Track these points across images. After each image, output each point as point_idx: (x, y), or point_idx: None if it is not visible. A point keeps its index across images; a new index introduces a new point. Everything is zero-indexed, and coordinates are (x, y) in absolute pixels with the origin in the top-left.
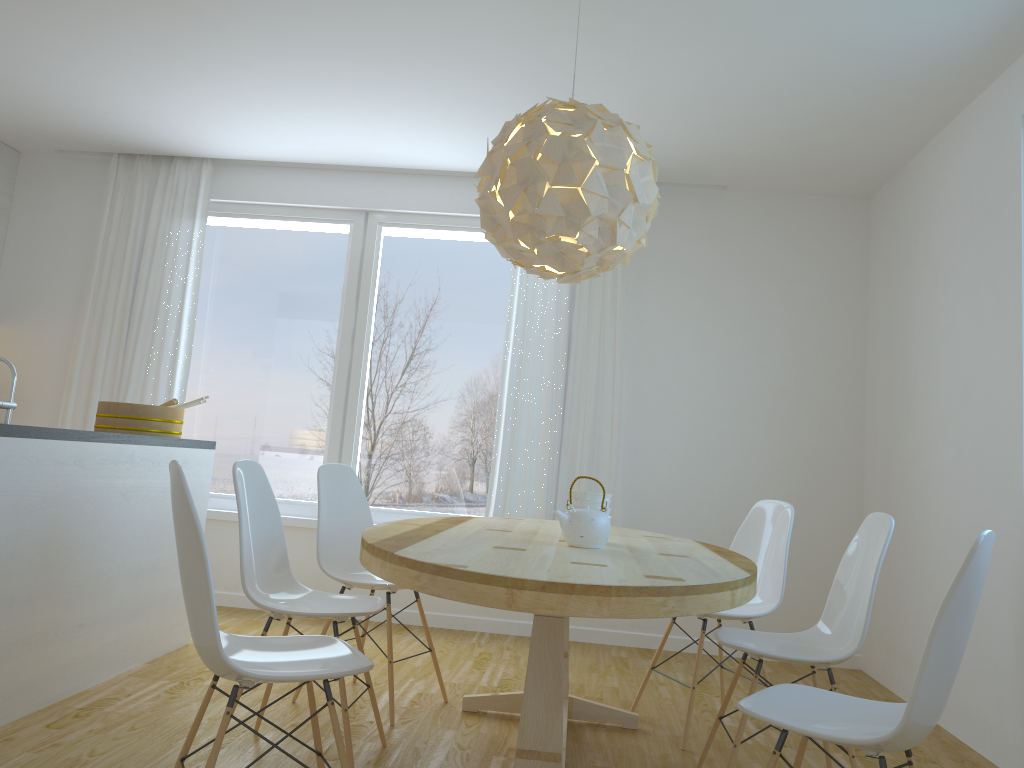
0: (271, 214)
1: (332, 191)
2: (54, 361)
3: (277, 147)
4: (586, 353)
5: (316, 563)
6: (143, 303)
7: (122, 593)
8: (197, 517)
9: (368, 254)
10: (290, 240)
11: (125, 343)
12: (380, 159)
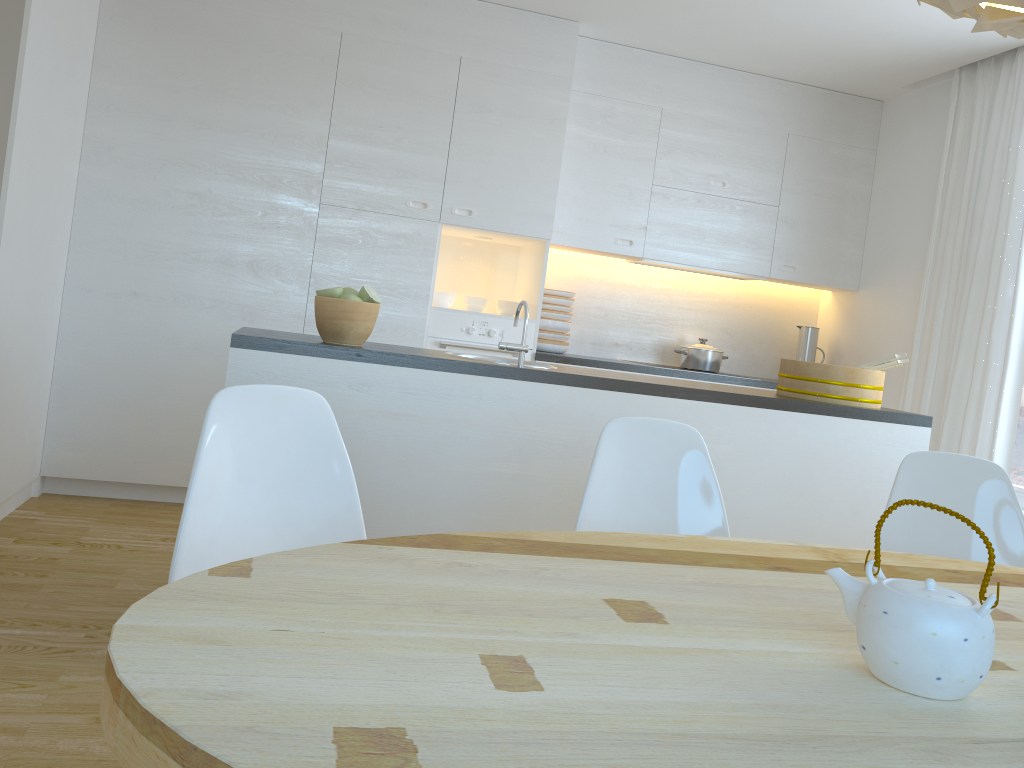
0: None
1: None
2: (904, 324)
3: None
4: None
5: None
6: (978, 246)
7: None
8: (200, 445)
9: None
10: None
11: (960, 298)
12: None
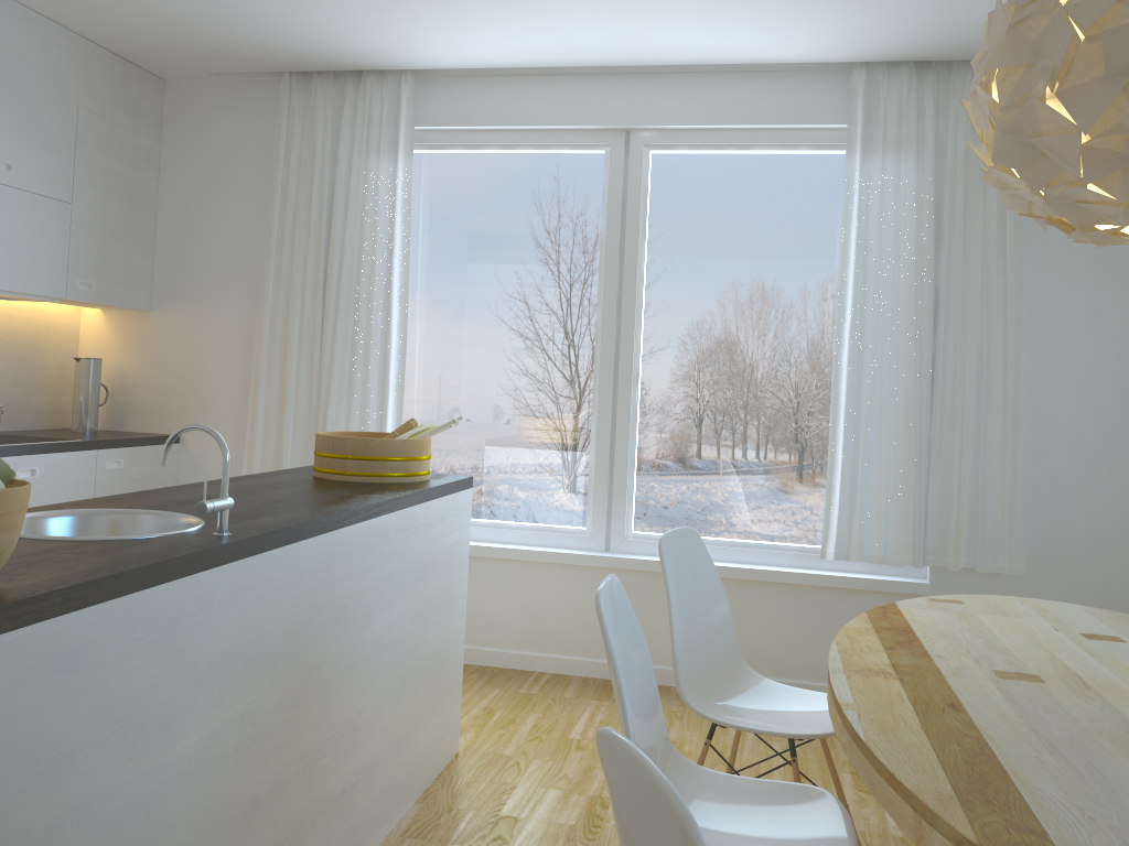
0: (496, 142)
1: (579, 105)
2: (233, 353)
3: (507, 47)
4: (962, 318)
5: (590, 610)
6: (339, 273)
7: (385, 724)
8: None
9: (633, 190)
10: (523, 177)
11: (321, 327)
12: (651, 54)
